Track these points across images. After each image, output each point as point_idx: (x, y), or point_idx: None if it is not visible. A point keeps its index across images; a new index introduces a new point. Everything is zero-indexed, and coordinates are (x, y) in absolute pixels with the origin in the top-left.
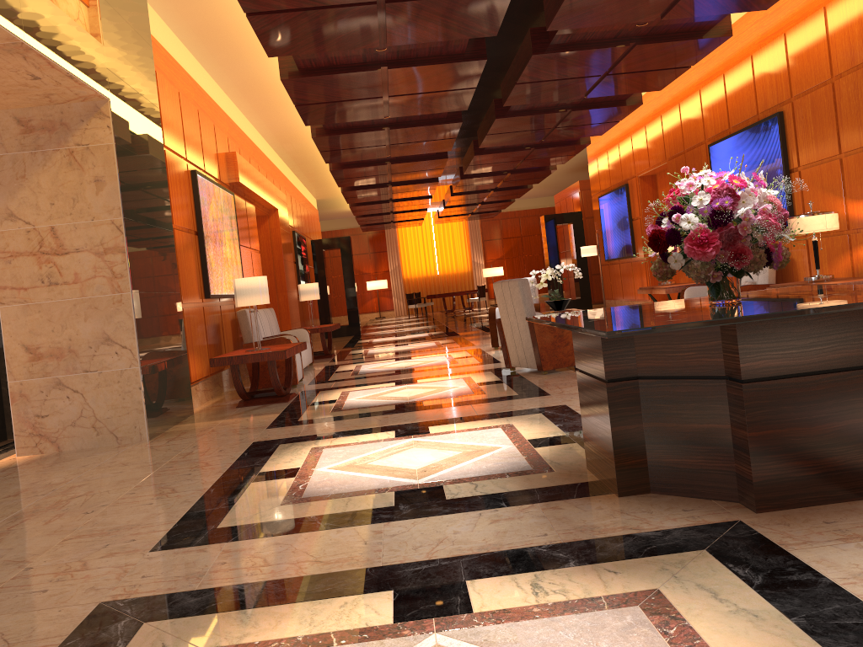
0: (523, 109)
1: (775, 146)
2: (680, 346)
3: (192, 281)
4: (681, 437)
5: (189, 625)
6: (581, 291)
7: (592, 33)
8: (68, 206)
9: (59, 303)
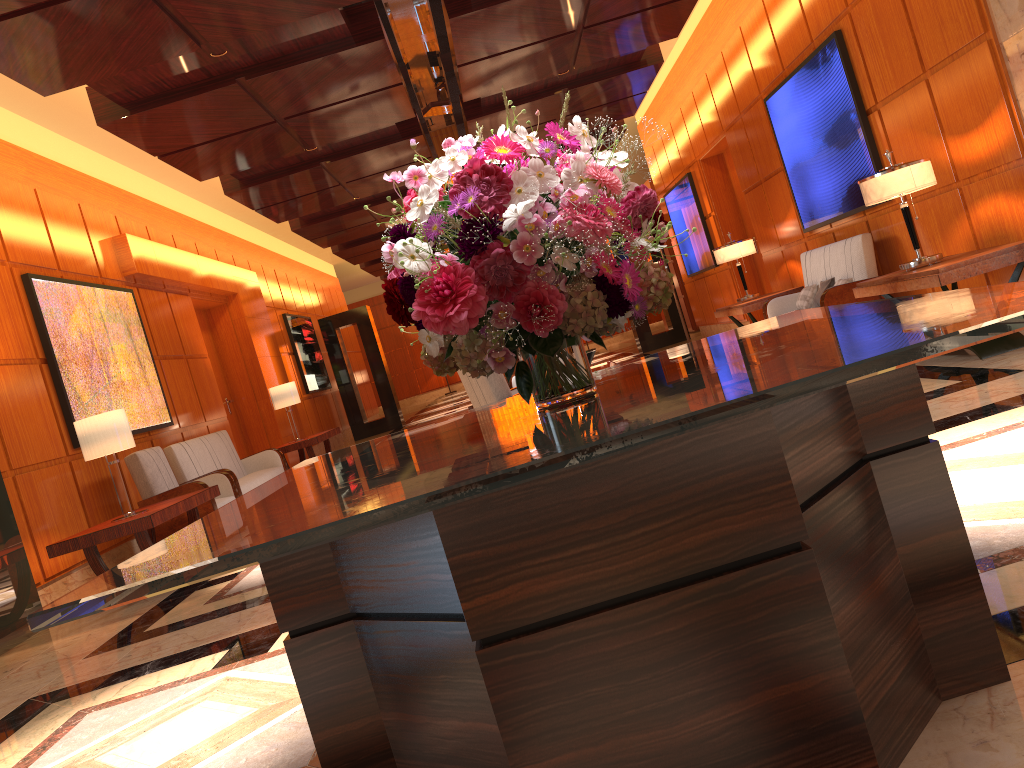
0: (502, 101)
1: (841, 81)
2: (394, 548)
3: (37, 432)
4: (442, 747)
5: None
6: (672, 319)
7: None
8: None
9: None
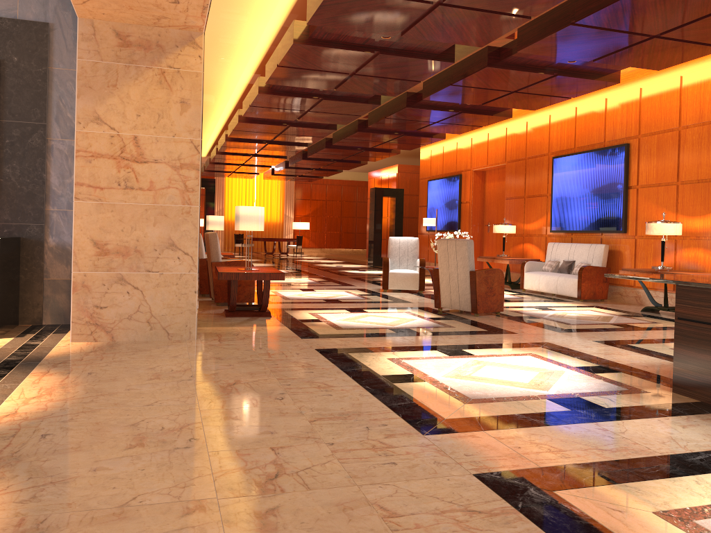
0: (427, 104)
1: (619, 167)
2: None
3: None
4: None
5: (599, 494)
6: None
7: (535, 60)
8: (153, 120)
9: (132, 206)
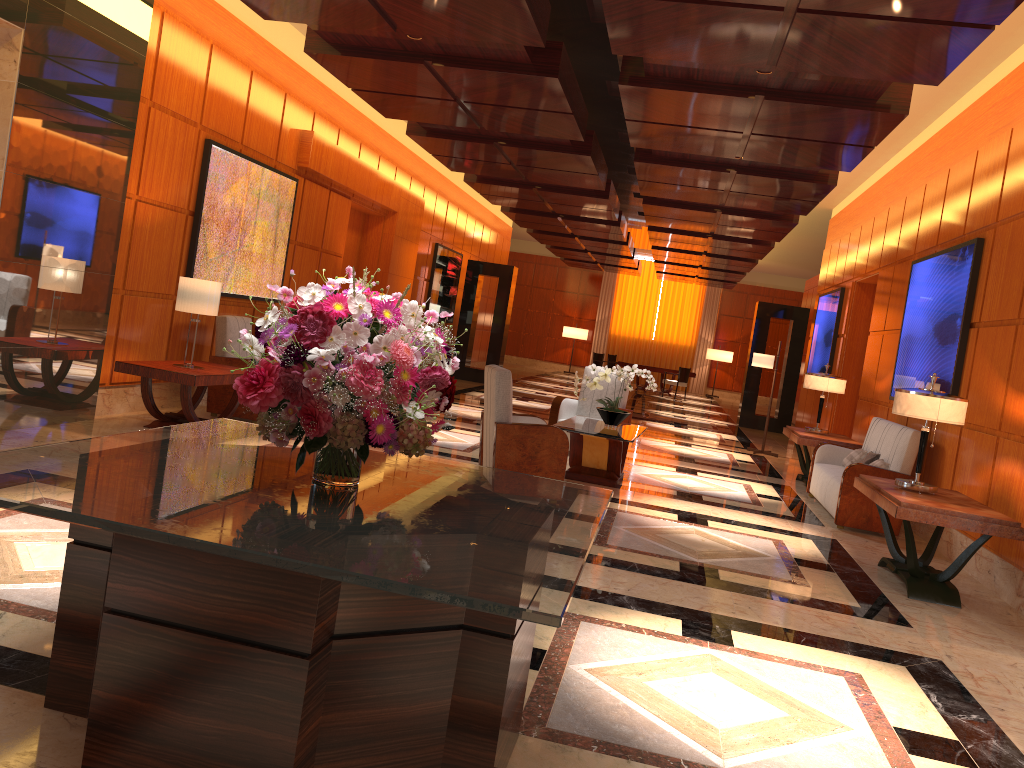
0: (673, 157)
1: (964, 284)
2: None
3: (159, 267)
4: None
5: None
6: (781, 409)
7: (696, 70)
8: None
9: None
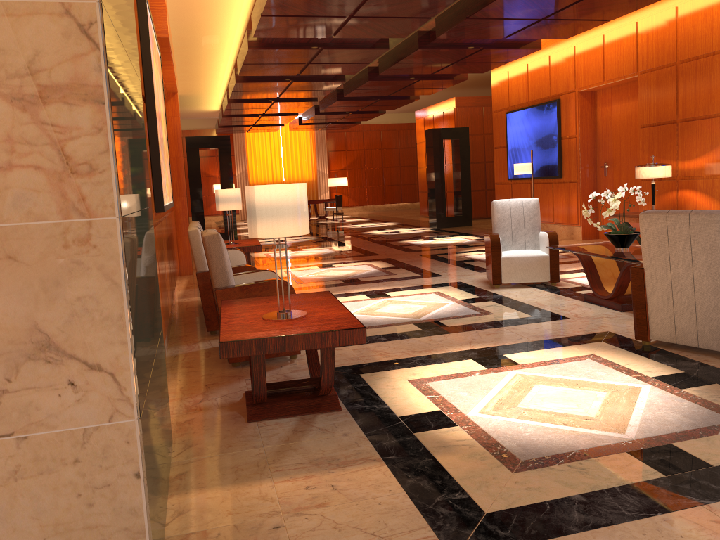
0: None
1: None
2: None
3: None
4: None
5: None
6: (463, 208)
7: None
8: None
9: None
